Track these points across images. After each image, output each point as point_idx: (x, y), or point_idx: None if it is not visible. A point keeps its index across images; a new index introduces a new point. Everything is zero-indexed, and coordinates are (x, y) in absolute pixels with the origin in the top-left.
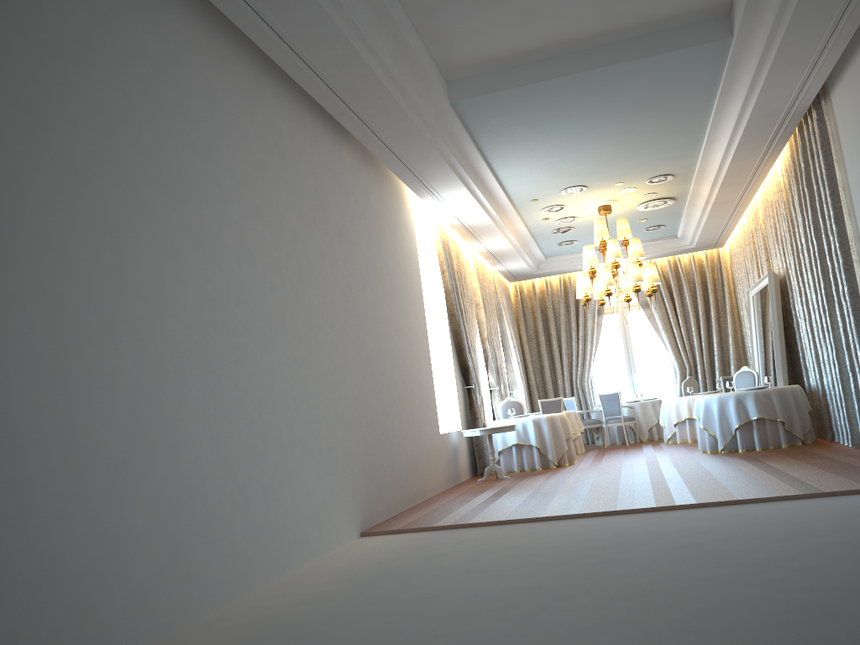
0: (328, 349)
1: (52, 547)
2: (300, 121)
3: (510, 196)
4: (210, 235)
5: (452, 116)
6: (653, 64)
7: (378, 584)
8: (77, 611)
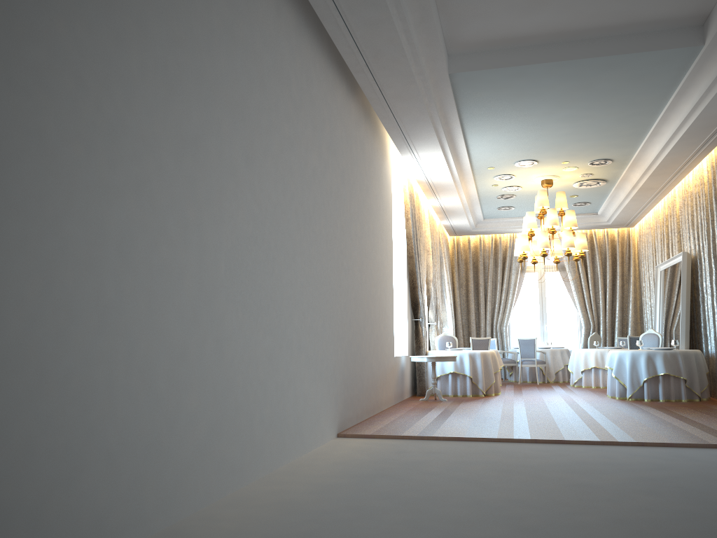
0: (328, 273)
1: (128, 419)
2: (325, 73)
3: (471, 162)
4: (258, 160)
5: (447, 85)
6: (629, 60)
7: (377, 482)
8: (141, 479)
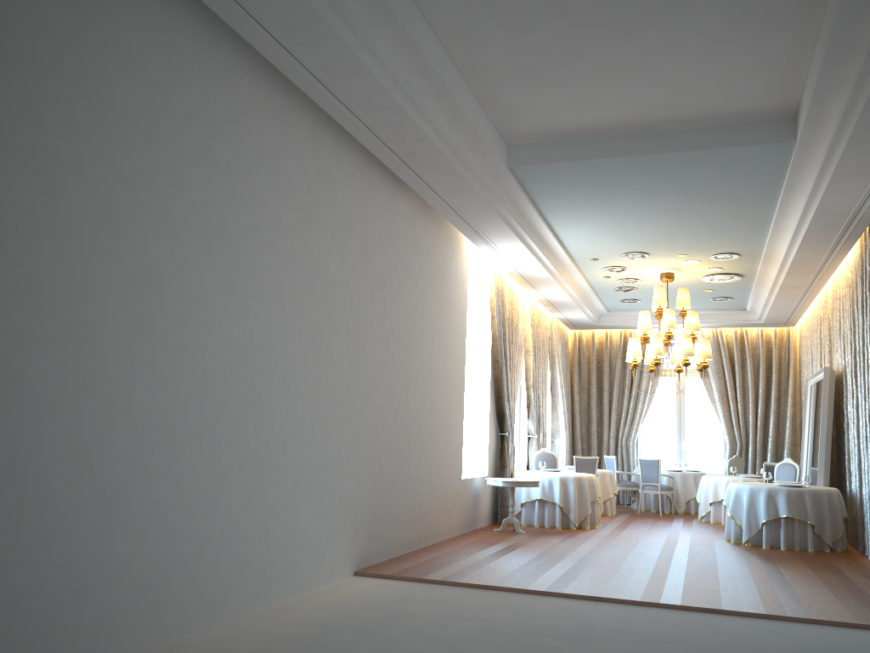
0: (350, 392)
1: (39, 563)
2: (357, 171)
3: (569, 253)
4: (242, 282)
5: (509, 178)
6: (713, 155)
7: (341, 635)
8: (53, 623)
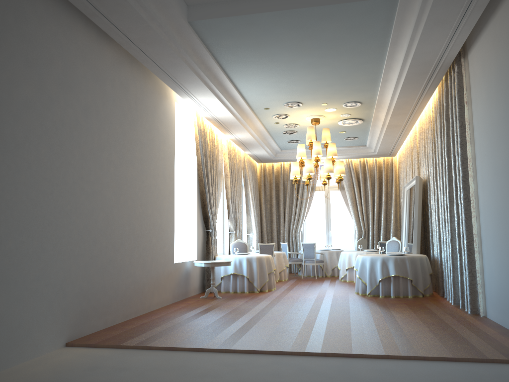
0: (54, 197)
1: None
2: (55, 15)
3: (249, 103)
4: None
5: (191, 33)
6: (340, 11)
7: None
8: None
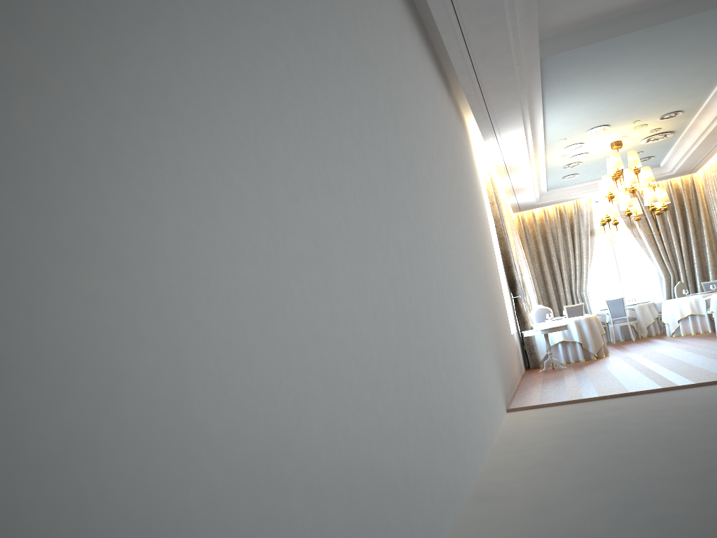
0: (474, 263)
1: (439, 404)
2: (437, 80)
3: (545, 138)
4: (432, 170)
5: (537, 70)
6: (713, 15)
7: (599, 437)
8: (453, 454)
